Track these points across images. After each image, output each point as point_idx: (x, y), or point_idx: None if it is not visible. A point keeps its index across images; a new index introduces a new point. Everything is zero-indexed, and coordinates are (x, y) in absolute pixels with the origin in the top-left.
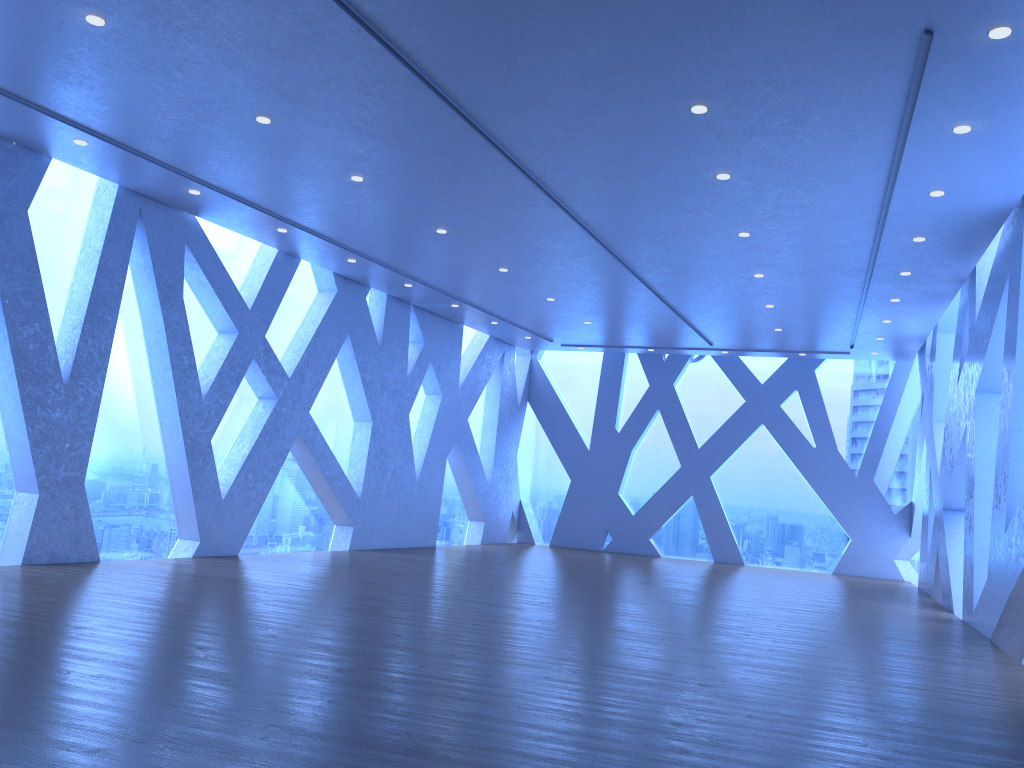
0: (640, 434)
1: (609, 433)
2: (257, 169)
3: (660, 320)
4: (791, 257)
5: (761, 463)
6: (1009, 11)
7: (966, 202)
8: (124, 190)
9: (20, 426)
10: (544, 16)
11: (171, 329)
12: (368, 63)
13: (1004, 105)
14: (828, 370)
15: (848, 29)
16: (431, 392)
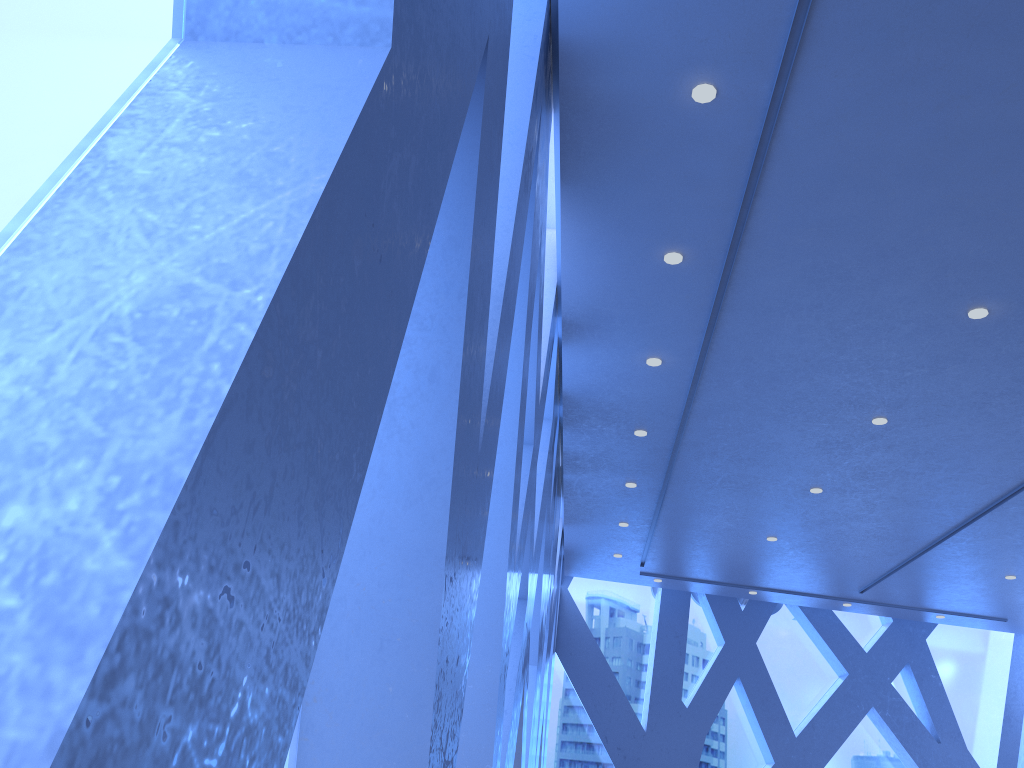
0: (716, 711)
1: (674, 707)
2: (1001, 39)
3: (887, 546)
4: None
5: (866, 762)
6: None
7: None
8: (542, 47)
9: (411, 571)
10: None
11: (522, 393)
12: None
13: None
14: (930, 641)
15: None
16: None
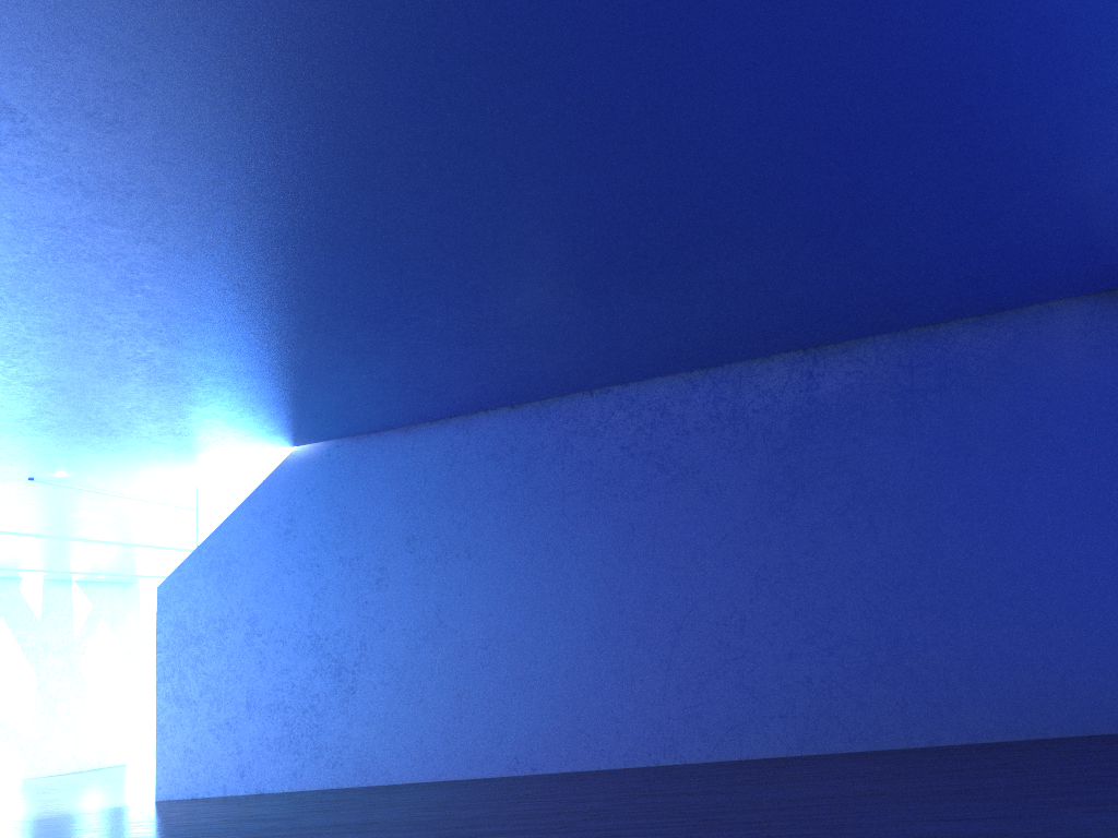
0: None
1: None
2: None
3: None
4: None
5: None
6: (46, 471)
7: None
8: None
9: None
10: None
11: None
12: None
13: (135, 483)
14: None
15: None
16: (112, 641)
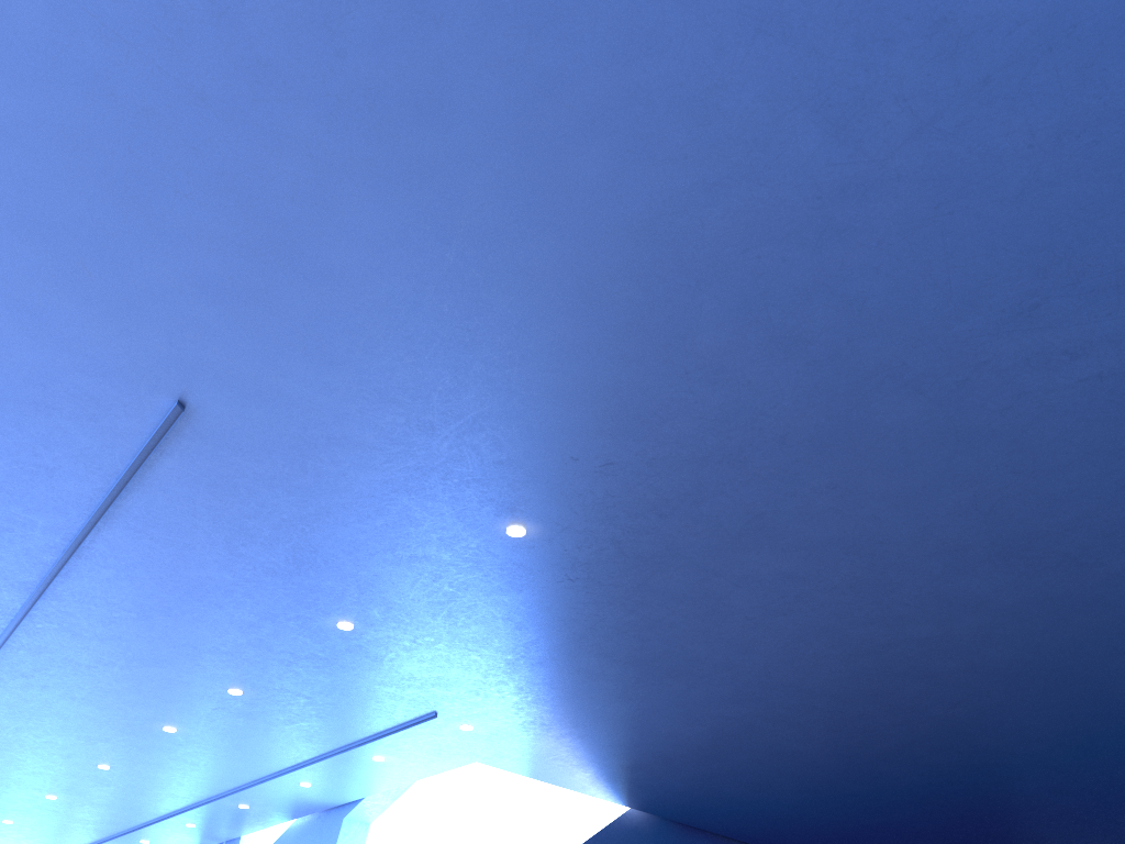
0: None
1: None
2: None
3: None
4: (113, 791)
5: None
6: (483, 721)
7: (315, 794)
8: None
9: None
10: (231, 611)
11: None
12: (7, 560)
13: (418, 755)
14: None
15: (400, 695)
16: None
